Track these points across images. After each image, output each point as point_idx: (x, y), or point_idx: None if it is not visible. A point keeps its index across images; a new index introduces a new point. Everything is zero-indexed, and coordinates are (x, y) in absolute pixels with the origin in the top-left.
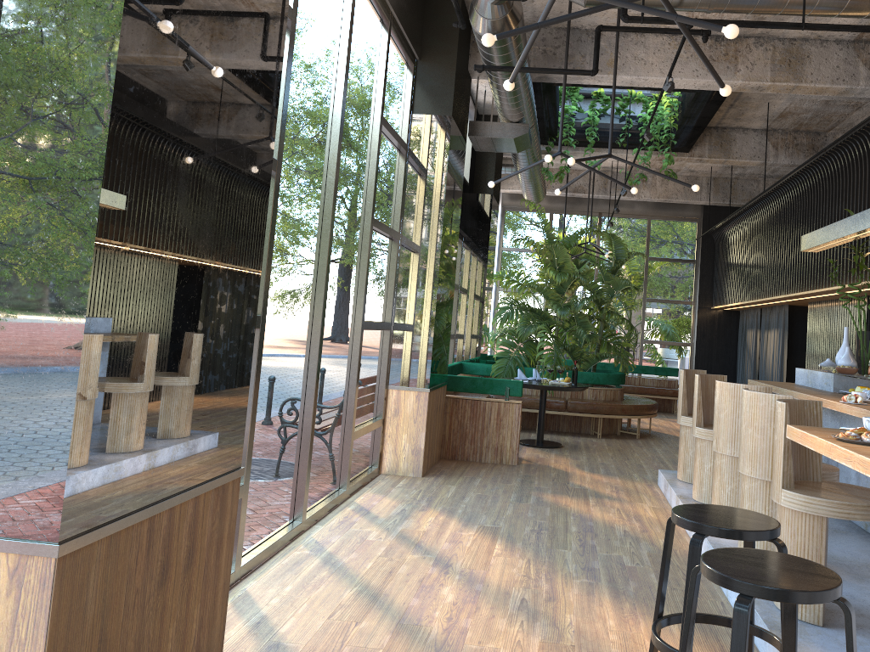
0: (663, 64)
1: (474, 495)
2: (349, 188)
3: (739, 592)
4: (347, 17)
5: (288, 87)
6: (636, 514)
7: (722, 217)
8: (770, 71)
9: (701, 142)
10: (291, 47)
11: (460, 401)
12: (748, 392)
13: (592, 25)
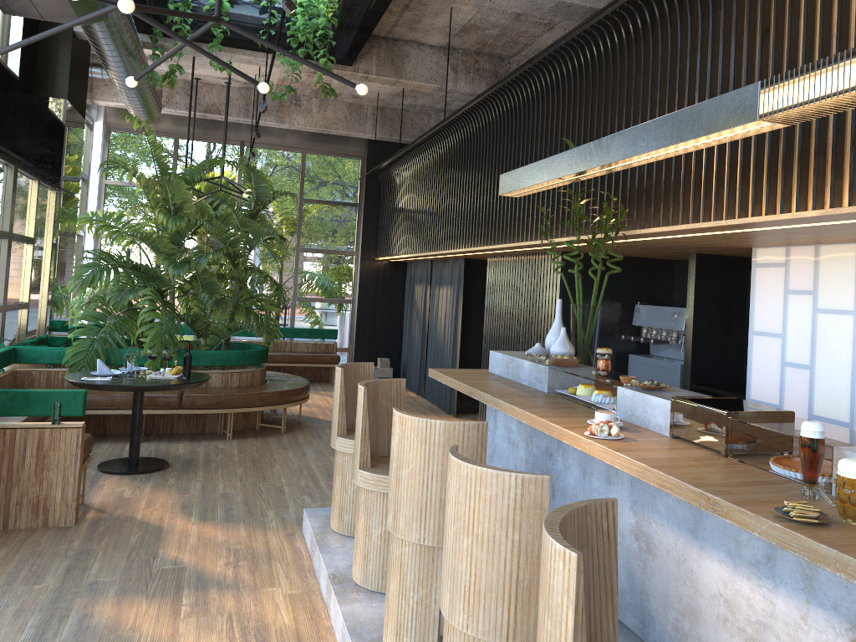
0: None
1: None
2: None
3: None
4: None
5: None
6: (261, 622)
7: (389, 155)
8: None
9: (367, 54)
10: None
11: None
12: (462, 465)
13: None
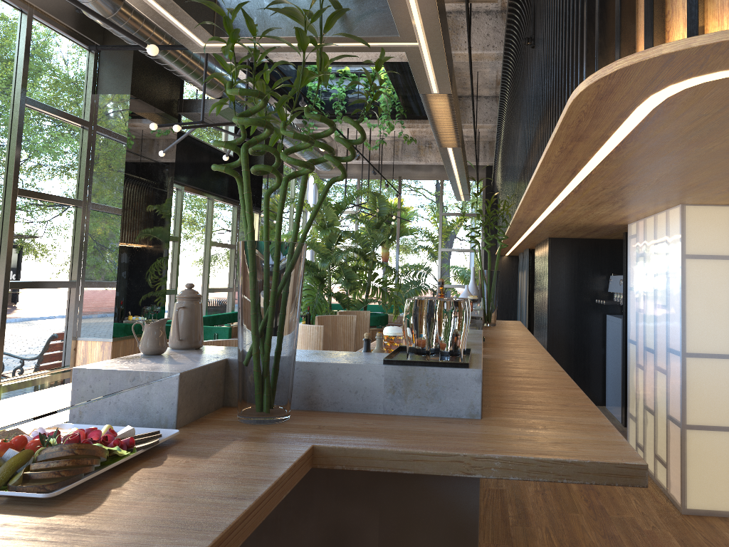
0: None
1: None
2: None
3: None
4: None
5: None
6: None
7: None
8: None
9: None
10: None
11: None
12: None
13: None
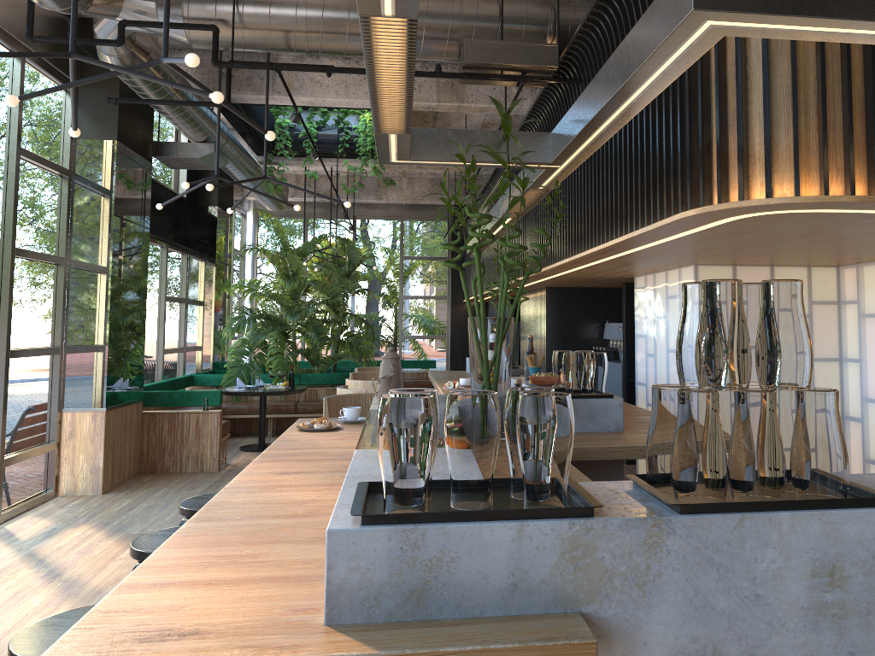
0: (338, 86)
1: (145, 505)
2: None
3: (140, 560)
4: None
5: None
6: None
7: None
8: (435, 93)
9: None
10: None
11: (157, 415)
12: (337, 389)
13: None
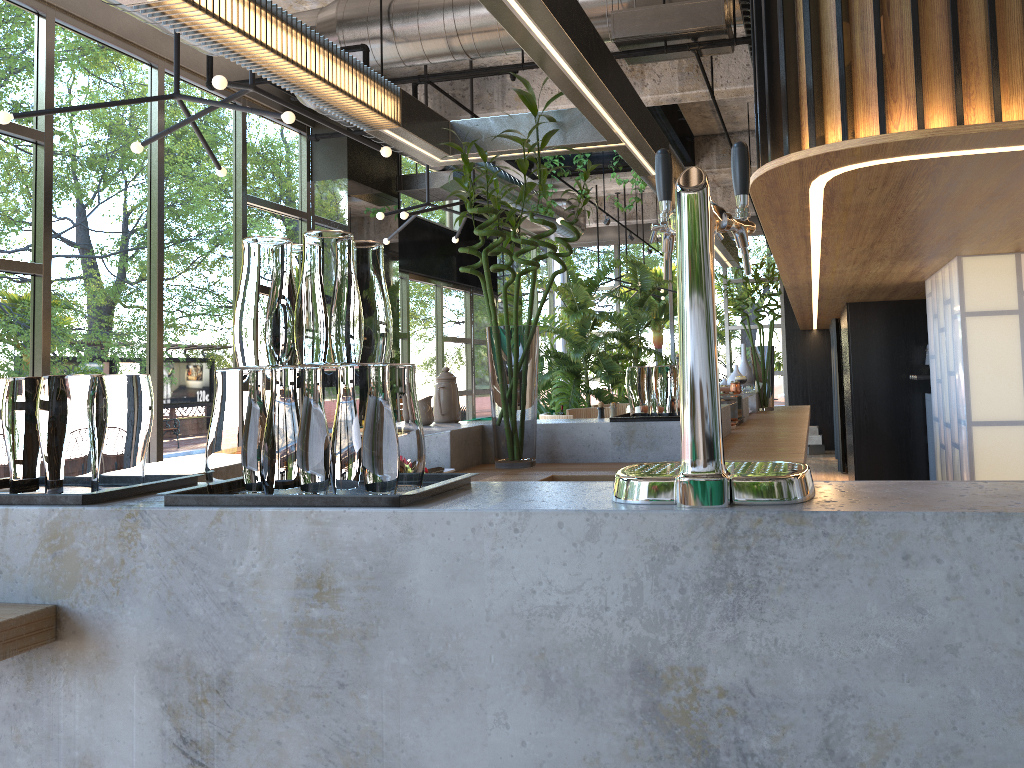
0: None
1: None
2: (199, 269)
3: None
4: (155, 116)
5: (50, 200)
6: None
7: None
8: (678, 81)
9: (708, 152)
10: (49, 164)
11: None
12: None
13: (493, 62)
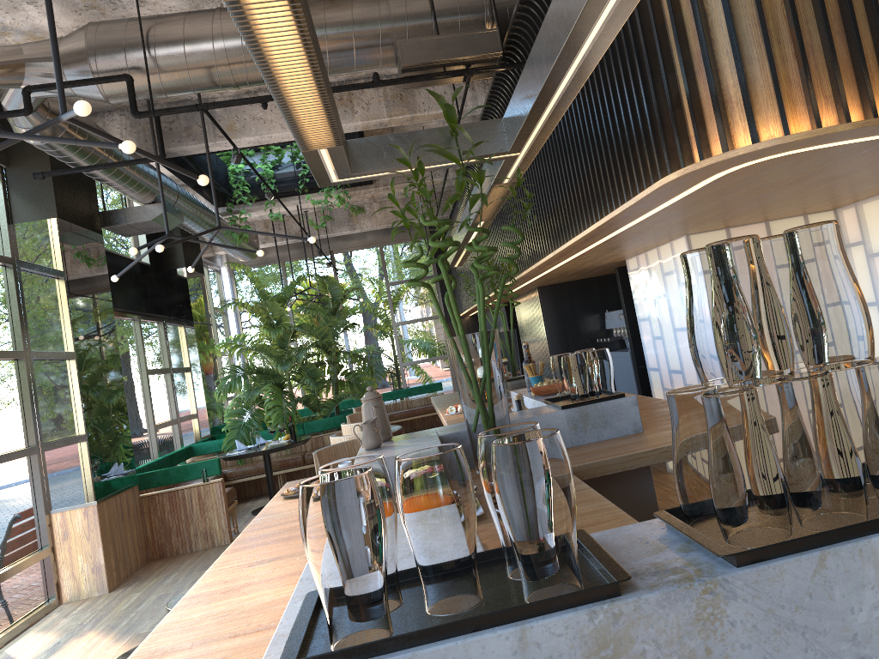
0: (282, 120)
1: (155, 597)
2: None
3: None
4: None
5: None
6: None
7: None
8: (385, 108)
9: None
10: None
11: (156, 497)
12: (330, 438)
13: (201, 95)
